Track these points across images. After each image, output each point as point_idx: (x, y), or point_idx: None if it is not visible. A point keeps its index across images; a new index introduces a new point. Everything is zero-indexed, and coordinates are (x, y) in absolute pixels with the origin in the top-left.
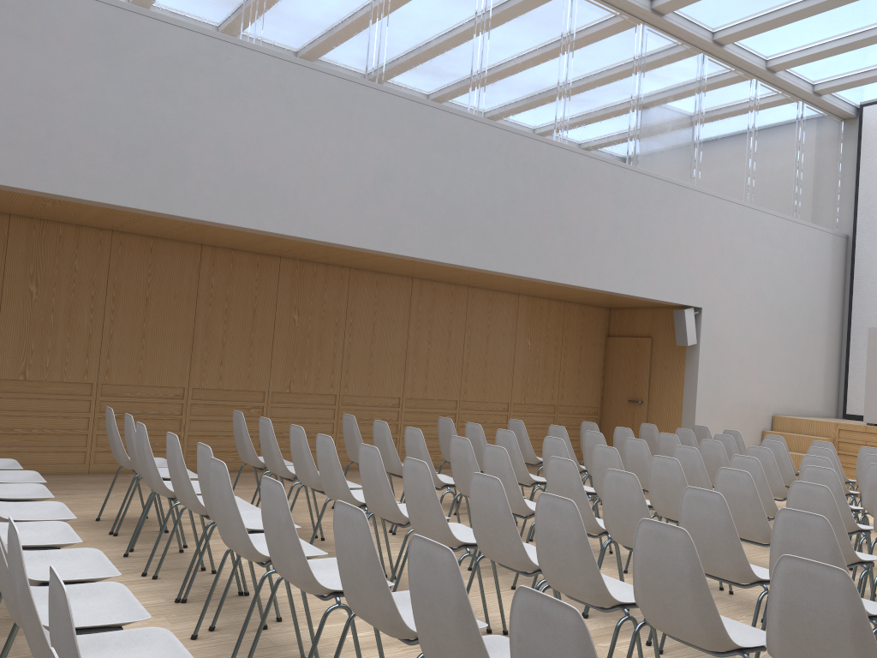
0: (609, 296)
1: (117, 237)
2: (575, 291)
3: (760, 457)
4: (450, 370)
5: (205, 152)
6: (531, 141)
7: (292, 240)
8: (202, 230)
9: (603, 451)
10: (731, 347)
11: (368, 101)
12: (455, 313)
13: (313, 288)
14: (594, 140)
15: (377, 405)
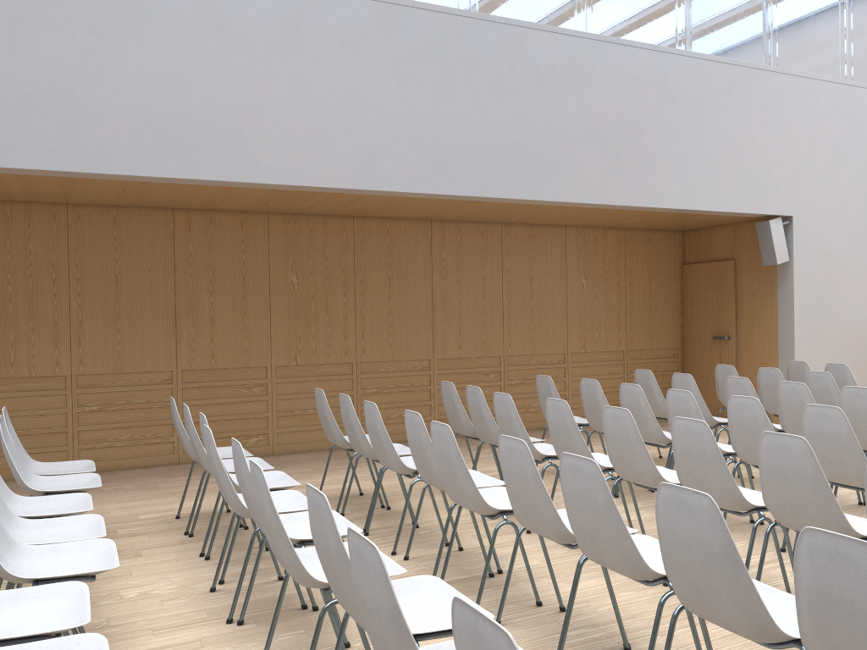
0: (671, 215)
1: (74, 211)
2: (626, 214)
3: (860, 401)
4: (489, 322)
5: (117, 94)
6: (542, 34)
7: (251, 188)
8: (148, 190)
9: (613, 414)
10: (837, 260)
11: (320, 8)
12: (487, 256)
13: (311, 244)
14: (630, 25)
15: (403, 370)
